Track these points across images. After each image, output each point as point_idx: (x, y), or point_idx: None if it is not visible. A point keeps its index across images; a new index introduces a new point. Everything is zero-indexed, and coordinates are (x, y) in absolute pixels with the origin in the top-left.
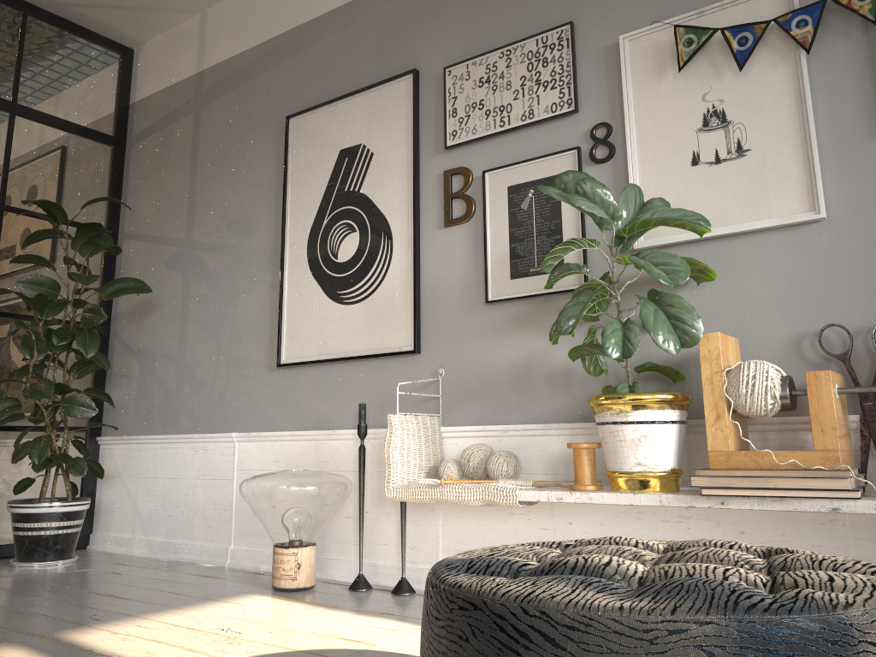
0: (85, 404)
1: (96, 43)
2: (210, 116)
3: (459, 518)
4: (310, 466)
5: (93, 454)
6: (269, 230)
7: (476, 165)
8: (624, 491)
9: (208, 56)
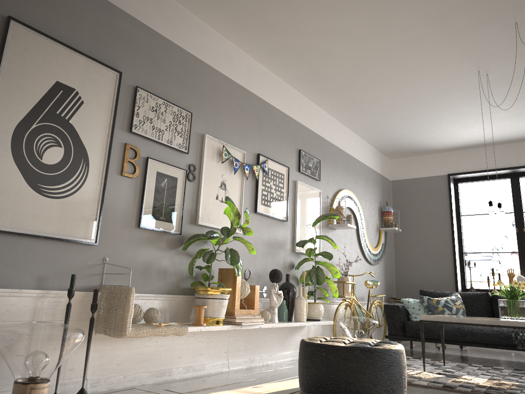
0: None
1: None
2: None
3: (104, 346)
4: None
5: None
6: None
7: (141, 150)
8: (217, 325)
9: None
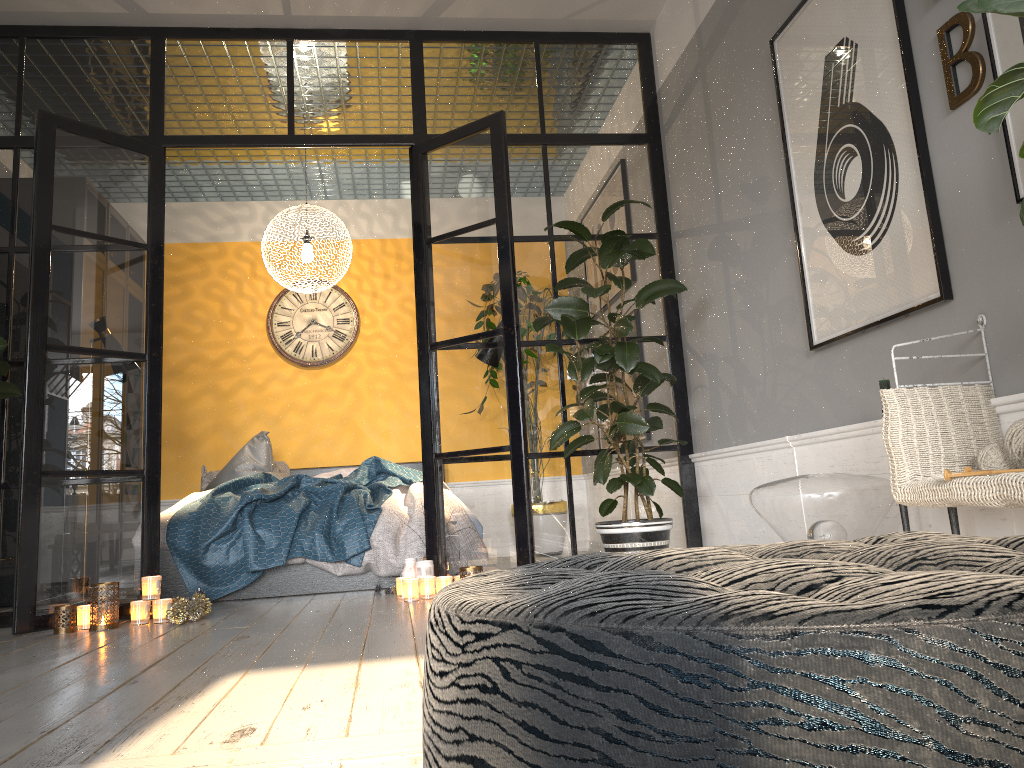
0: (635, 420)
1: (608, 43)
2: (713, 75)
3: None
4: (863, 469)
5: (688, 473)
6: (780, 186)
7: None
8: None
9: (700, 6)
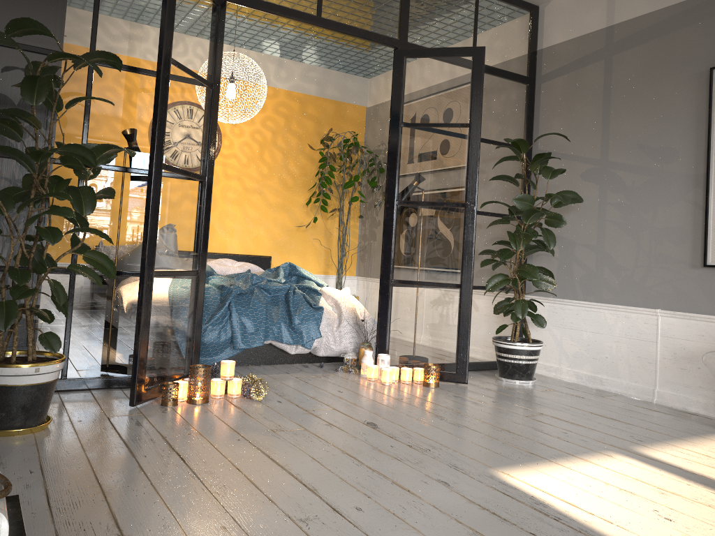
0: (548, 281)
1: (516, 6)
2: (621, 63)
3: None
4: None
5: None
6: (689, 159)
7: None
8: None
9: (618, 13)
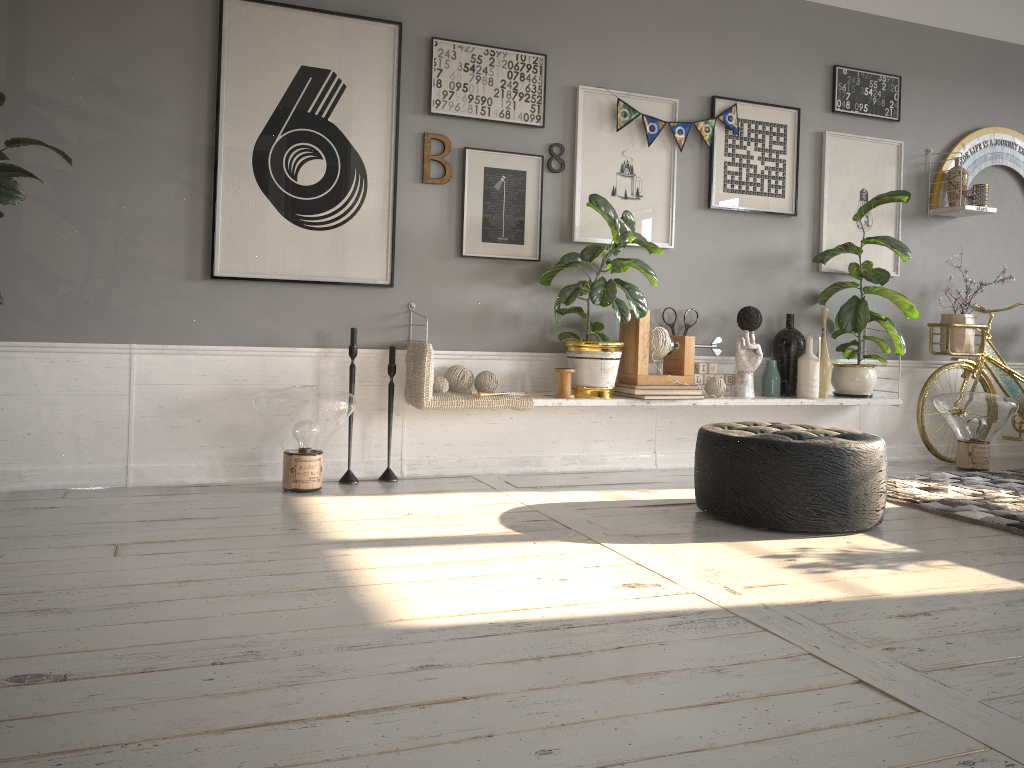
0: None
1: None
2: None
3: (423, 420)
4: (255, 381)
5: None
6: (184, 119)
7: (454, 138)
8: (596, 398)
9: None
